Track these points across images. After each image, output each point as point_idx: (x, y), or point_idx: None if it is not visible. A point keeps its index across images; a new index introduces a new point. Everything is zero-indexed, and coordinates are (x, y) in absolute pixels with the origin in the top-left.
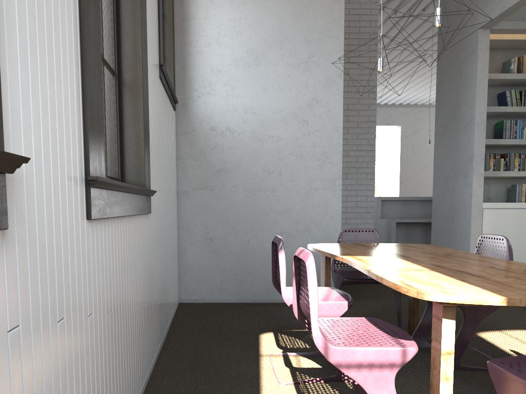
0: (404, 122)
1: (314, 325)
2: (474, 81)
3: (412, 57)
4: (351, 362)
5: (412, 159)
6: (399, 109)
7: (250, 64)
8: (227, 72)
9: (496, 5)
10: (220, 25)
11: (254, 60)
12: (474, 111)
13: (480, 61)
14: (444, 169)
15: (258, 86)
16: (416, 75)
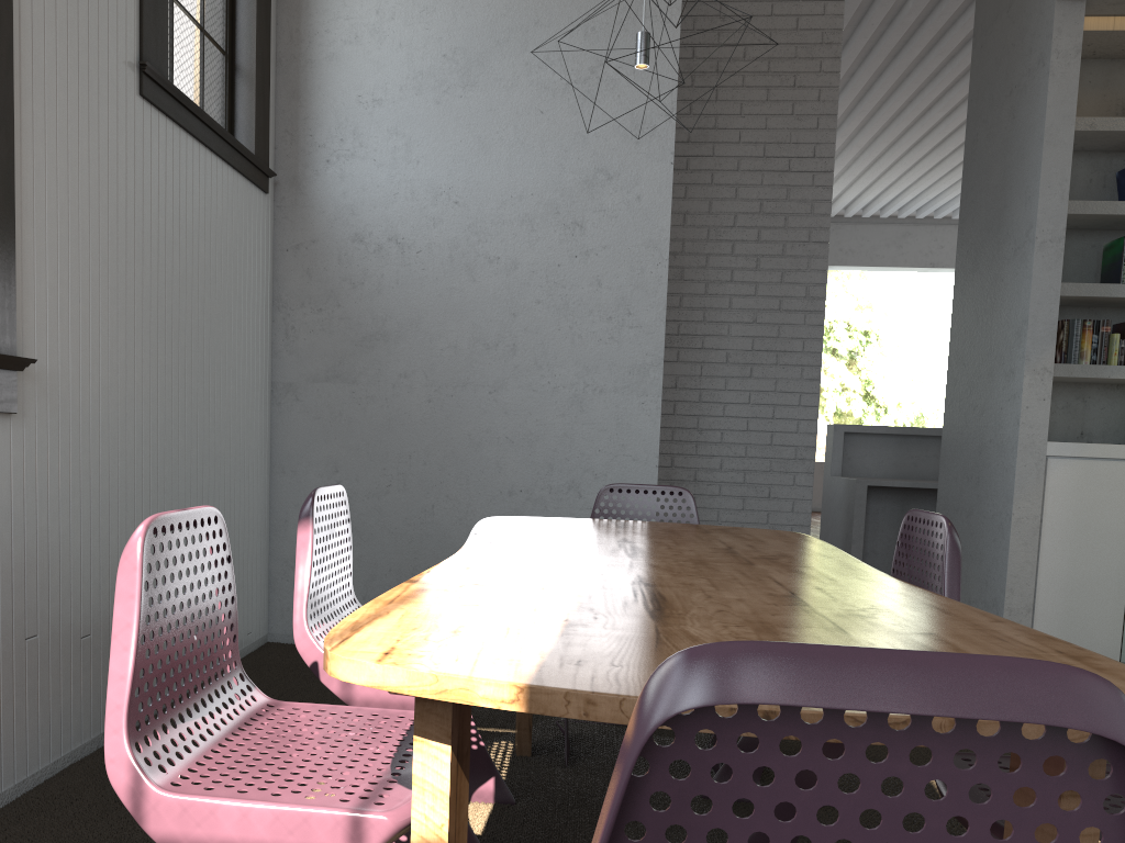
0: None
1: (113, 725)
2: (1039, 134)
3: None
4: (205, 842)
5: None
6: None
7: (451, 86)
8: (397, 103)
9: None
10: None
11: (460, 76)
12: (1036, 210)
13: (1054, 82)
14: (968, 358)
15: (468, 139)
16: None
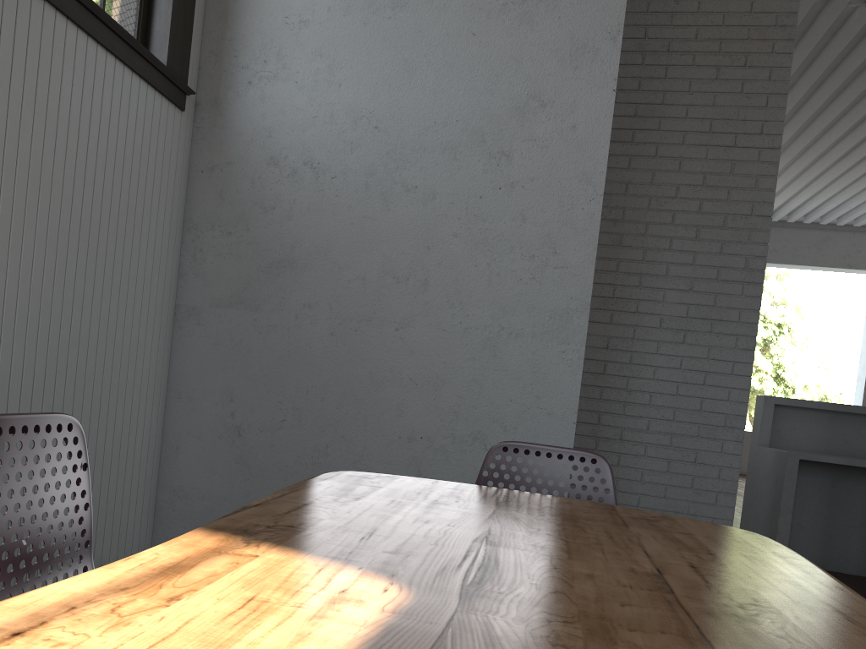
0: None
1: None
2: None
3: None
4: None
5: None
6: None
7: (381, 7)
8: (323, 24)
9: None
10: None
11: None
12: None
13: None
14: None
15: (394, 62)
16: None
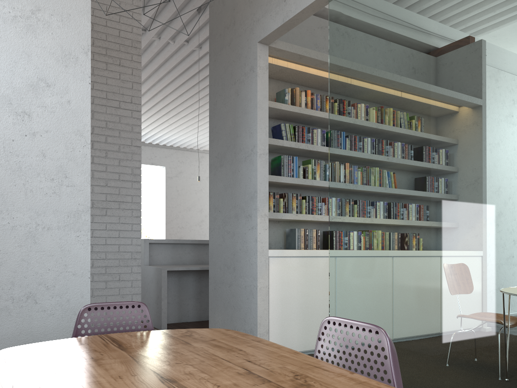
0: (168, 163)
1: None
2: (254, 103)
3: (176, 94)
4: None
5: (176, 201)
6: (163, 150)
7: None
8: None
9: (277, 15)
10: None
11: None
12: (256, 139)
13: (259, 80)
14: (222, 208)
15: None
16: (180, 115)
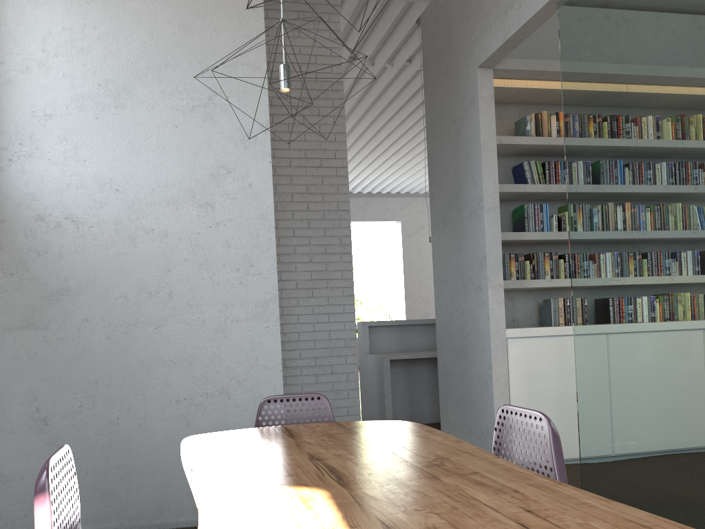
0: (404, 216)
1: None
2: (477, 145)
3: (403, 128)
4: None
5: (418, 265)
6: (397, 199)
7: (106, 106)
8: (64, 117)
9: (497, 31)
10: (46, 37)
11: (113, 99)
12: (482, 190)
13: (482, 115)
14: (447, 279)
15: (122, 144)
16: (413, 153)
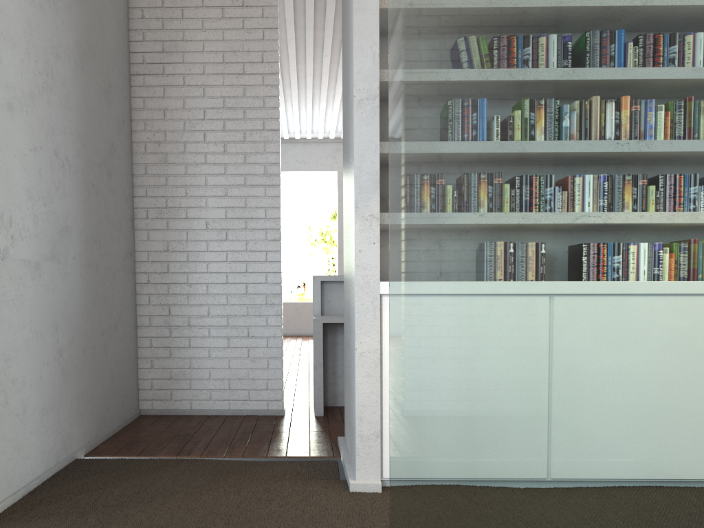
0: None
1: None
2: (352, 3)
3: None
4: None
5: None
6: None
7: None
8: None
9: None
10: None
11: None
12: (353, 72)
13: None
14: (346, 212)
15: None
16: None
